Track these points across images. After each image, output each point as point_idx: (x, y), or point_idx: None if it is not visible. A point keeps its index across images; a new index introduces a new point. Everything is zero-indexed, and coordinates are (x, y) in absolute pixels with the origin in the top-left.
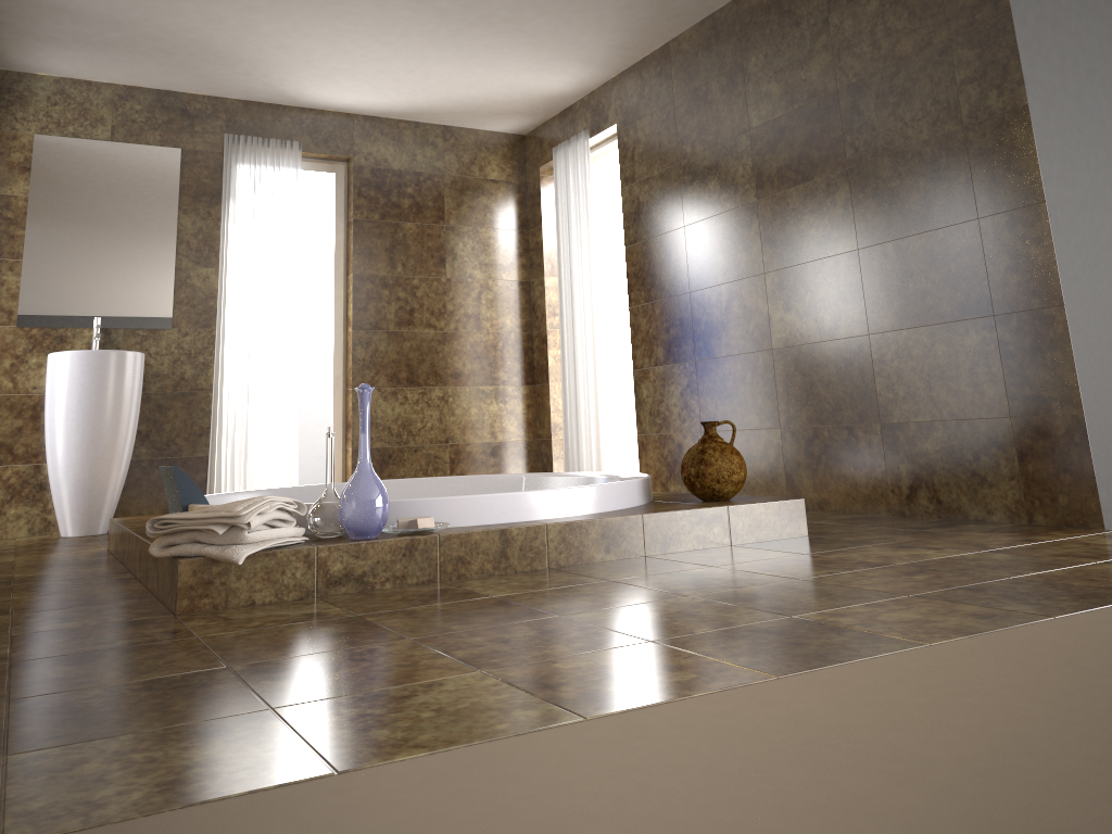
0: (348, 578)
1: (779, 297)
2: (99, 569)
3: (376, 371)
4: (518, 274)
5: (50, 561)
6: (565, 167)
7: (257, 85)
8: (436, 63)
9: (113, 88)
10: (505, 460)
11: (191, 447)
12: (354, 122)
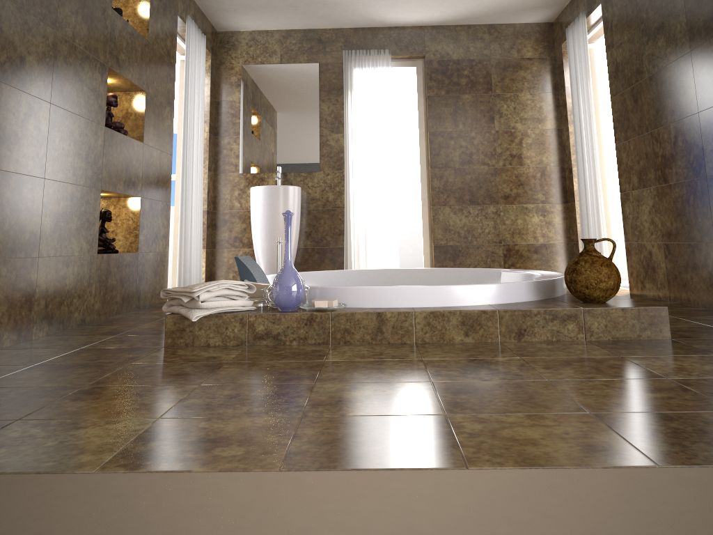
0: (267, 335)
1: (709, 131)
2: None
3: (447, 195)
4: (551, 124)
5: None
6: (572, 42)
7: (355, 17)
8: None
9: (279, 32)
10: (545, 257)
11: (334, 242)
12: (425, 31)
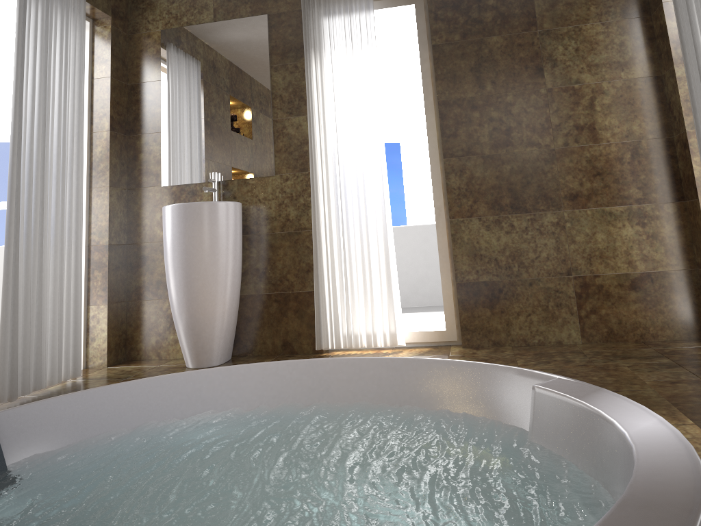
0: None
1: None
2: None
3: (474, 200)
4: (642, 69)
5: None
6: None
7: None
8: None
9: None
10: (652, 295)
11: (301, 283)
12: None
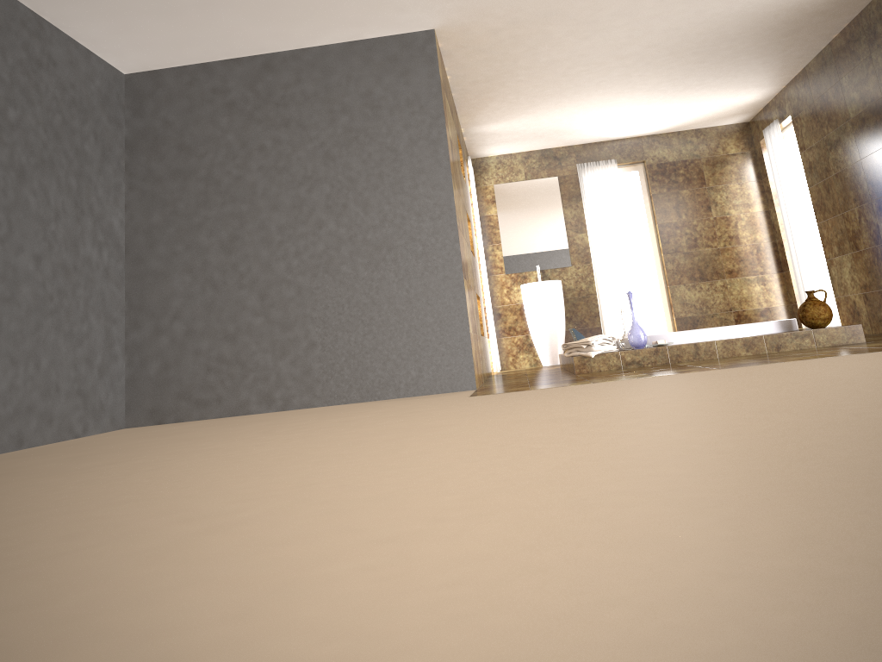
0: (633, 362)
1: (879, 214)
2: (555, 370)
3: (680, 275)
4: (759, 207)
5: (538, 370)
6: (770, 142)
7: (586, 137)
8: (672, 108)
9: (521, 154)
10: (770, 318)
11: (592, 323)
12: (642, 140)
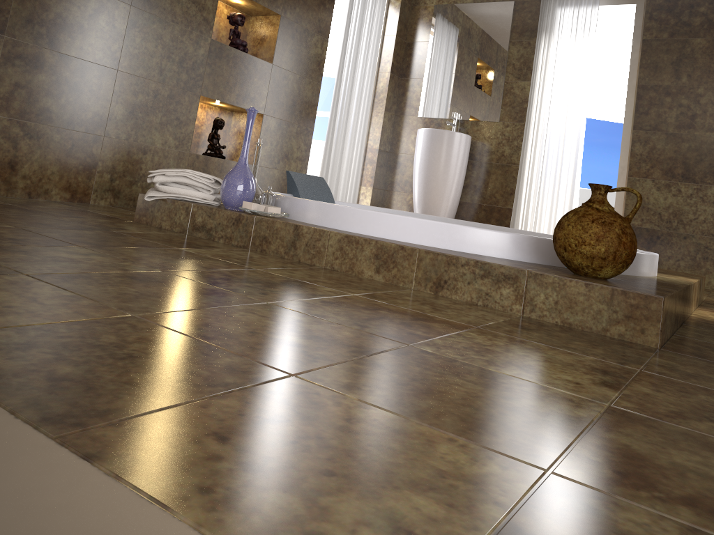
0: (203, 228)
1: None
2: None
3: (651, 165)
4: None
5: None
6: None
7: None
8: None
9: None
10: None
11: (504, 201)
12: None
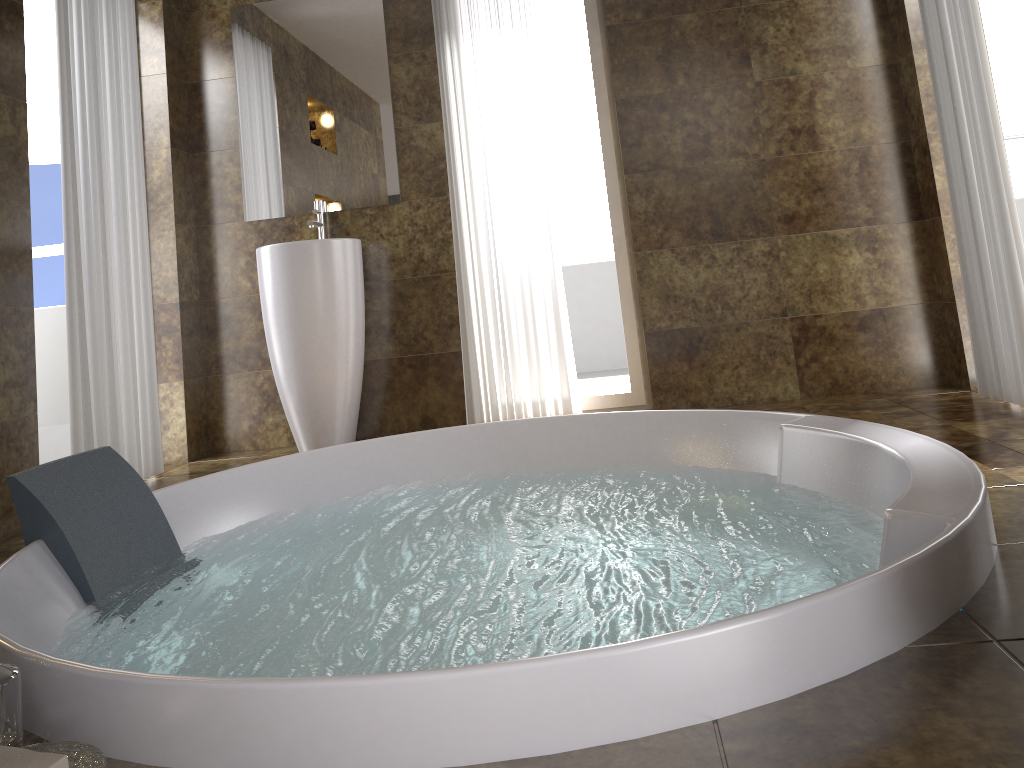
0: None
1: None
2: None
3: (665, 226)
4: (873, 55)
5: None
6: None
7: None
8: None
9: None
10: (884, 336)
11: (442, 342)
12: None
